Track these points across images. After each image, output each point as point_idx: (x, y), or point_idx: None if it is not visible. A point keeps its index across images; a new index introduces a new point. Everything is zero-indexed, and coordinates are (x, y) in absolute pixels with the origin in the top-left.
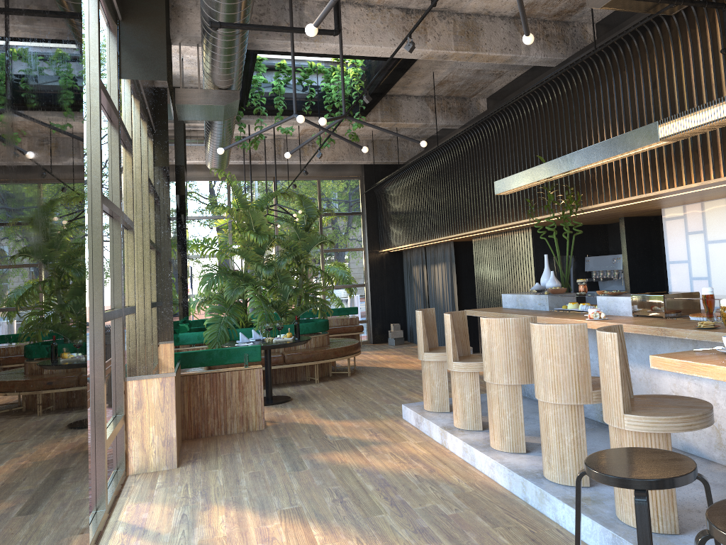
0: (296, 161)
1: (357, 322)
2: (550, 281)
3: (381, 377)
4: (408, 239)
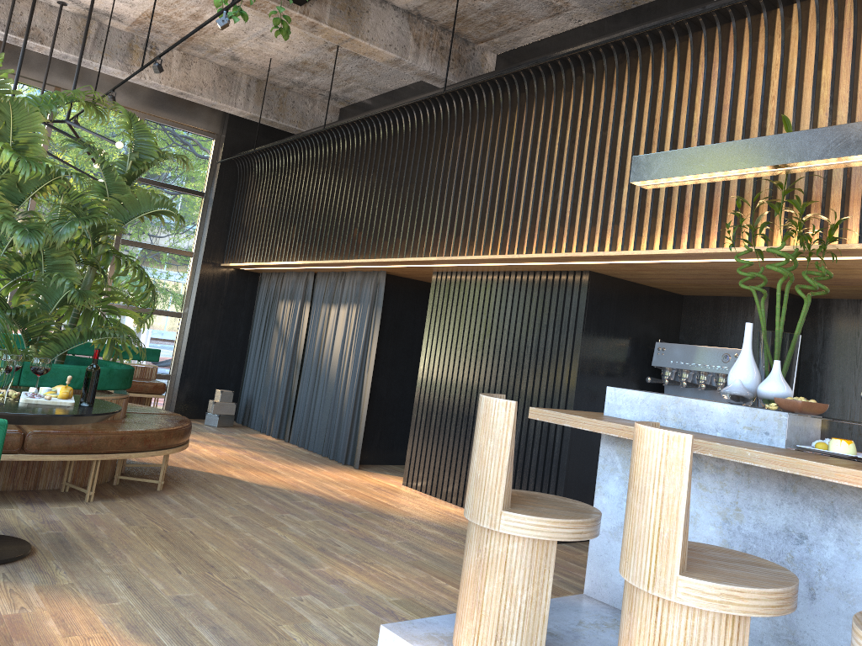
0: (114, 69)
1: (154, 376)
2: (777, 382)
3: (232, 502)
4: (297, 252)
